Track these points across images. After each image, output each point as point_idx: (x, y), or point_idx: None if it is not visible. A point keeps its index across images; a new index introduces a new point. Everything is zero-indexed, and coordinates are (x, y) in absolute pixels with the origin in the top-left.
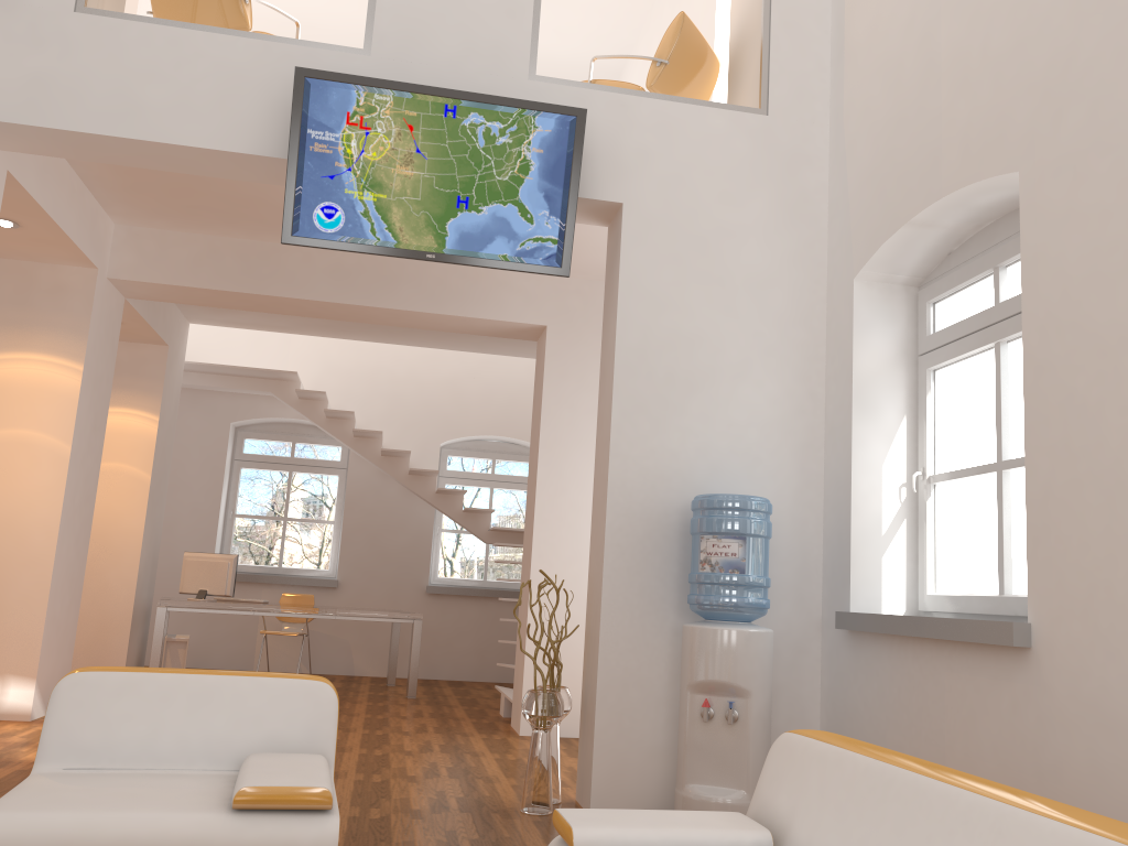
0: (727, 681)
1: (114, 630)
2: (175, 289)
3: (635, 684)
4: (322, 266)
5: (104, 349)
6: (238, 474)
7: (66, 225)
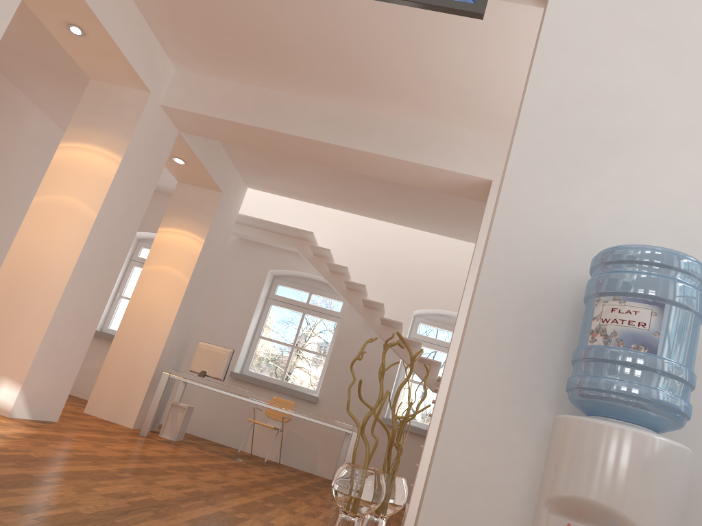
0: (606, 504)
1: (137, 386)
2: (206, 120)
3: (480, 489)
4: (314, 112)
5: (148, 158)
6: (268, 308)
7: (117, 37)
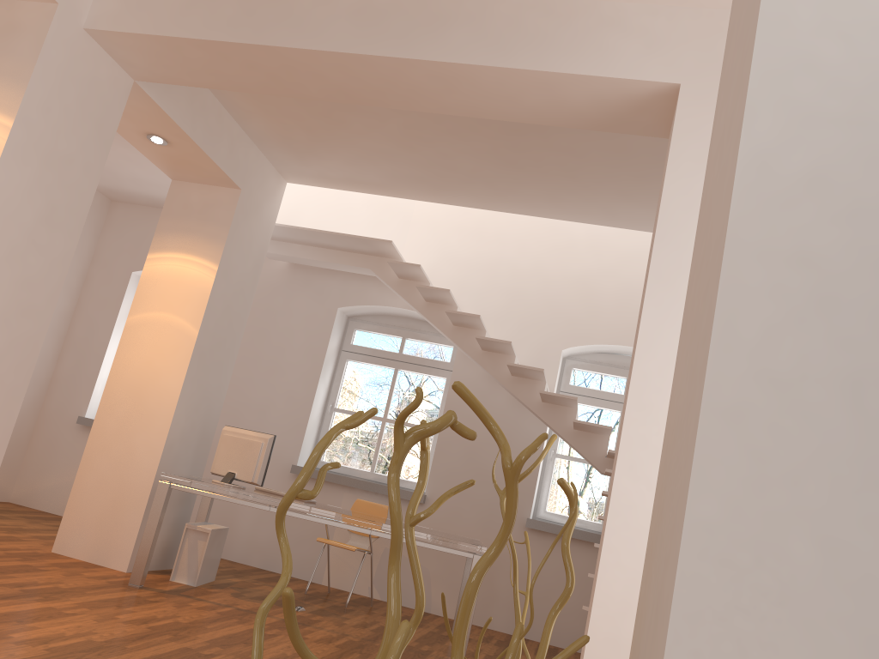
0: None
1: (129, 504)
2: (164, 46)
3: None
4: (344, 6)
5: (75, 124)
6: (343, 365)
7: None
